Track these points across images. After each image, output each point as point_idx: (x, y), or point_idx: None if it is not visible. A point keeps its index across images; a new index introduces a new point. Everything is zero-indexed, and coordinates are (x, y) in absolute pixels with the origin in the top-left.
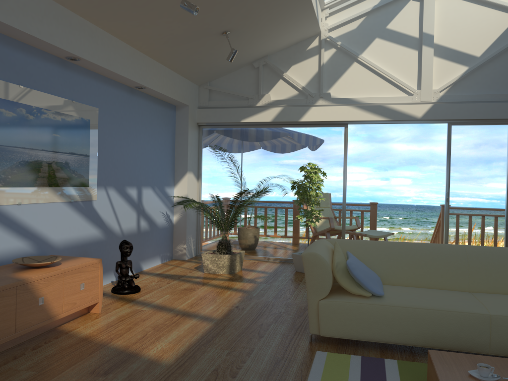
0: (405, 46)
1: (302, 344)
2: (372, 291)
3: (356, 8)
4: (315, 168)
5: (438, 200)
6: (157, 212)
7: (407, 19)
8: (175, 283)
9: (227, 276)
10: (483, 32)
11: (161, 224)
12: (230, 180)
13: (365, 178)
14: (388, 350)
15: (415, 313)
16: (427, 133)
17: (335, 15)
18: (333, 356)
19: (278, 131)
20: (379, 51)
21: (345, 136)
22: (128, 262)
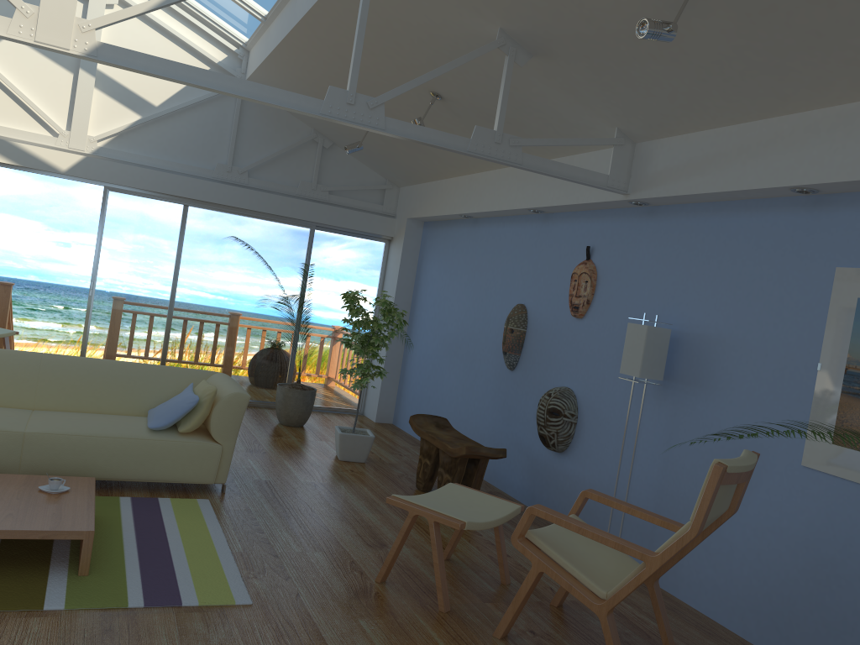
0: (54, 61)
1: None
2: None
3: None
4: None
5: None
6: None
7: None
8: None
9: None
10: None
11: None
12: None
13: (28, 239)
14: None
15: None
16: None
17: None
18: None
19: None
20: (13, 57)
21: None
22: None
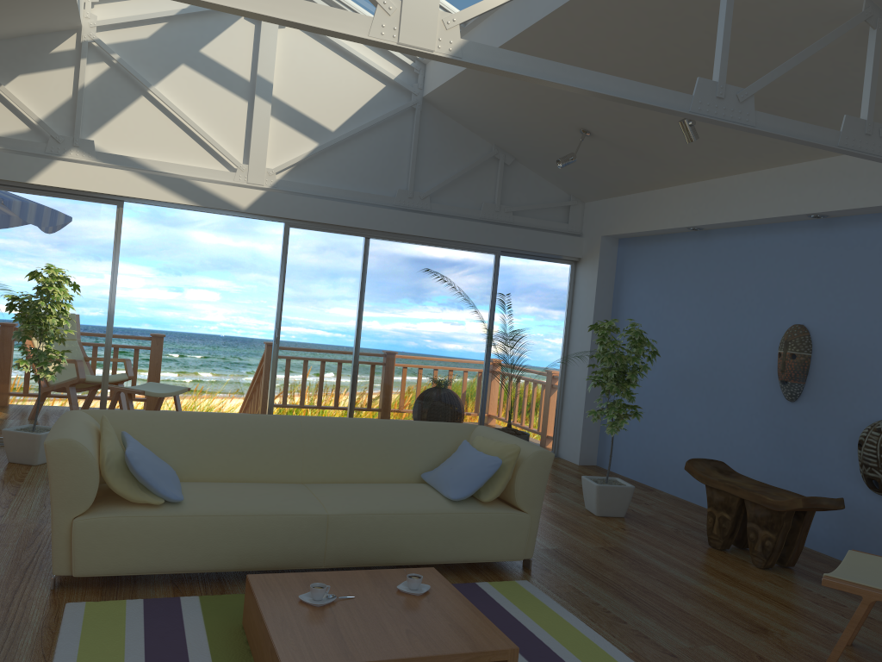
0: (228, 89)
1: (38, 595)
2: (165, 496)
3: (151, 3)
4: (61, 278)
5: (259, 330)
6: None
7: (234, 46)
8: None
9: None
10: (341, 97)
11: None
12: None
13: (141, 286)
14: (186, 584)
15: (229, 523)
16: (250, 221)
17: (111, 4)
18: (97, 607)
19: None
20: (187, 88)
21: (117, 221)
22: None
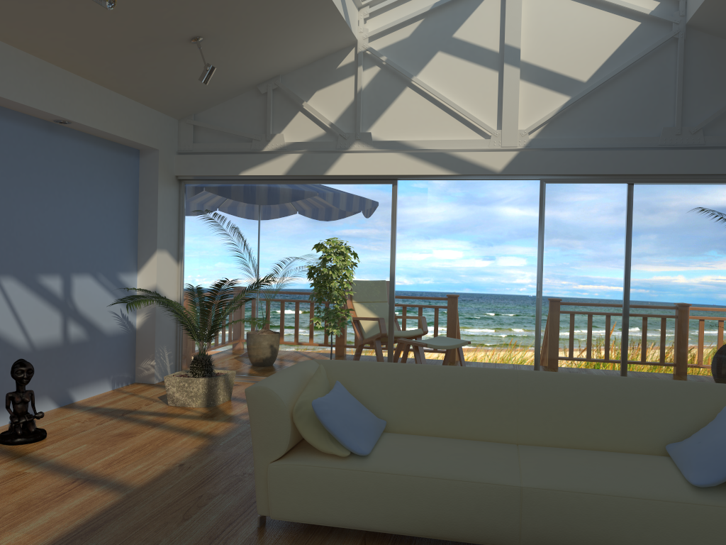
0: (479, 64)
1: (243, 532)
2: (350, 448)
3: (409, 6)
4: (336, 247)
5: None
6: (102, 311)
7: (482, 23)
8: (112, 423)
9: (201, 410)
10: (591, 46)
11: (112, 331)
12: (226, 263)
13: (460, 257)
14: (375, 541)
15: (410, 484)
16: None
17: (378, 16)
18: None
19: (295, 189)
20: (443, 72)
21: (393, 197)
22: (27, 394)
